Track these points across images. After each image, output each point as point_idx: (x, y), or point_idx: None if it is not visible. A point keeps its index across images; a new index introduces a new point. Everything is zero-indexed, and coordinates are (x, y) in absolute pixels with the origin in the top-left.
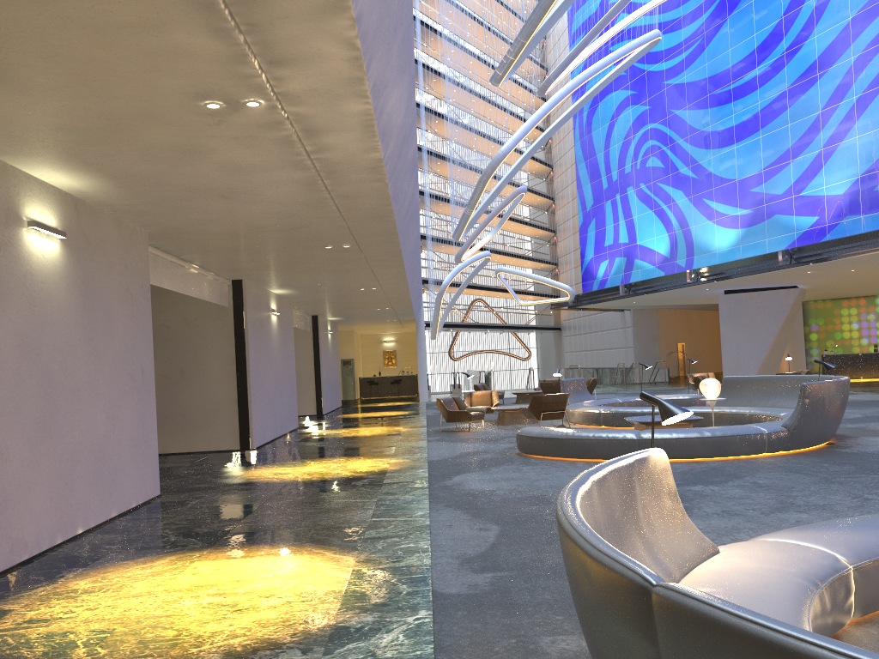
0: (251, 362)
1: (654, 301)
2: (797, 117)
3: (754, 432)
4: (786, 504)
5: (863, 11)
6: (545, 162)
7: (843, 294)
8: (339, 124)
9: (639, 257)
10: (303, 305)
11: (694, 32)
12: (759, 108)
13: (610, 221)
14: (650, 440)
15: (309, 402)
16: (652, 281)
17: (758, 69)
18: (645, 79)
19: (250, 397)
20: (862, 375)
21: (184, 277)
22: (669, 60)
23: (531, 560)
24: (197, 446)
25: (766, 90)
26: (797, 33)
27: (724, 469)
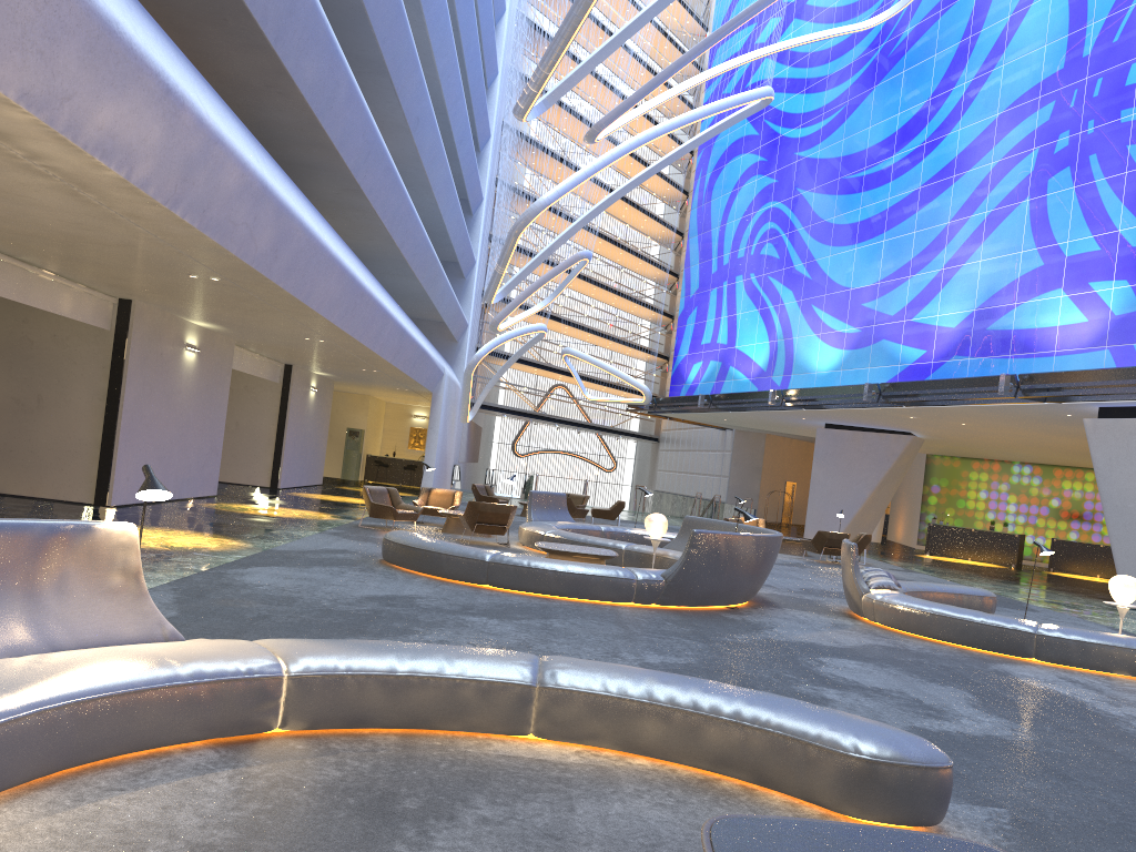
0: (127, 401)
1: (750, 423)
2: (925, 224)
3: (622, 576)
4: (522, 646)
5: (1012, 109)
6: (674, 228)
7: (974, 454)
8: (23, 131)
9: (735, 365)
10: (257, 347)
11: (838, 97)
12: (888, 205)
13: (712, 314)
14: (500, 565)
15: (263, 470)
16: (736, 396)
17: (895, 157)
18: (777, 145)
19: (117, 443)
20: (970, 556)
21: (23, 283)
22: (806, 127)
23: None
24: (43, 491)
25: (898, 185)
26: (941, 121)
27: (553, 609)
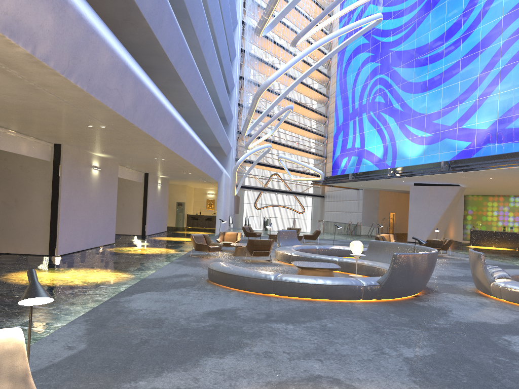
0: (62, 199)
1: (373, 185)
2: (465, 77)
3: (355, 284)
4: (319, 350)
5: (511, 12)
6: (325, 94)
7: (489, 193)
8: None
9: (365, 157)
10: (130, 165)
11: (410, 19)
12: (443, 70)
13: (351, 133)
14: (281, 282)
15: (138, 226)
16: (369, 172)
17: (445, 45)
18: (379, 46)
19: (59, 222)
20: (494, 245)
21: None
22: (394, 35)
23: (47, 388)
24: (21, 250)
25: (448, 59)
26: (470, 23)
27: (319, 310)
